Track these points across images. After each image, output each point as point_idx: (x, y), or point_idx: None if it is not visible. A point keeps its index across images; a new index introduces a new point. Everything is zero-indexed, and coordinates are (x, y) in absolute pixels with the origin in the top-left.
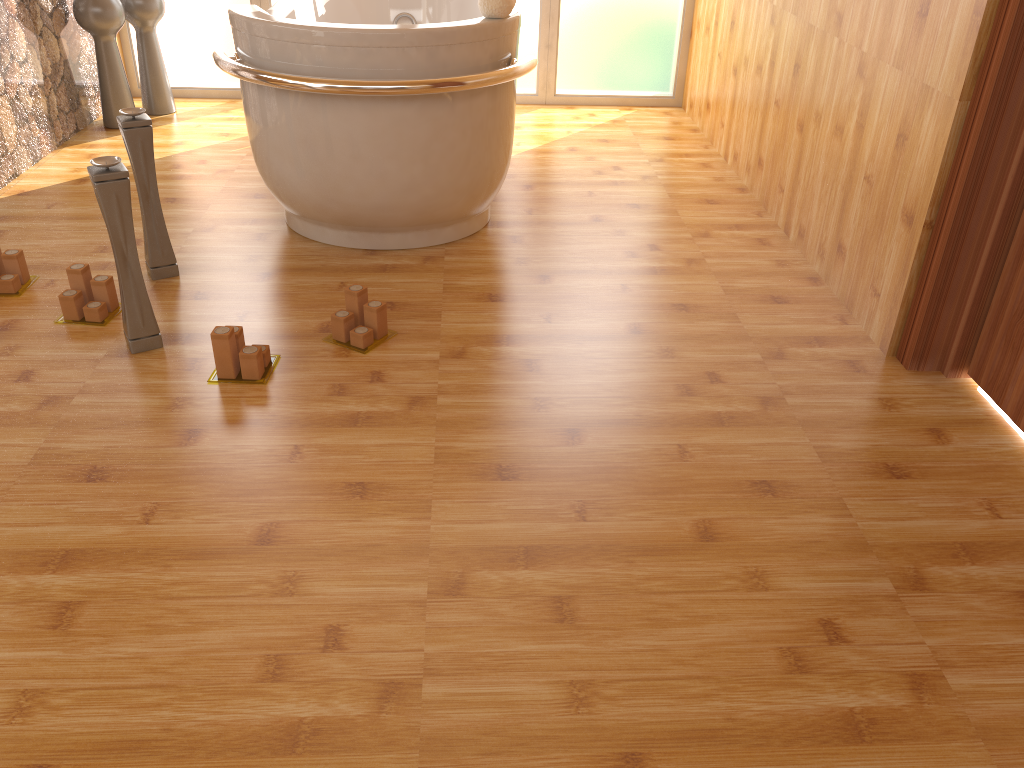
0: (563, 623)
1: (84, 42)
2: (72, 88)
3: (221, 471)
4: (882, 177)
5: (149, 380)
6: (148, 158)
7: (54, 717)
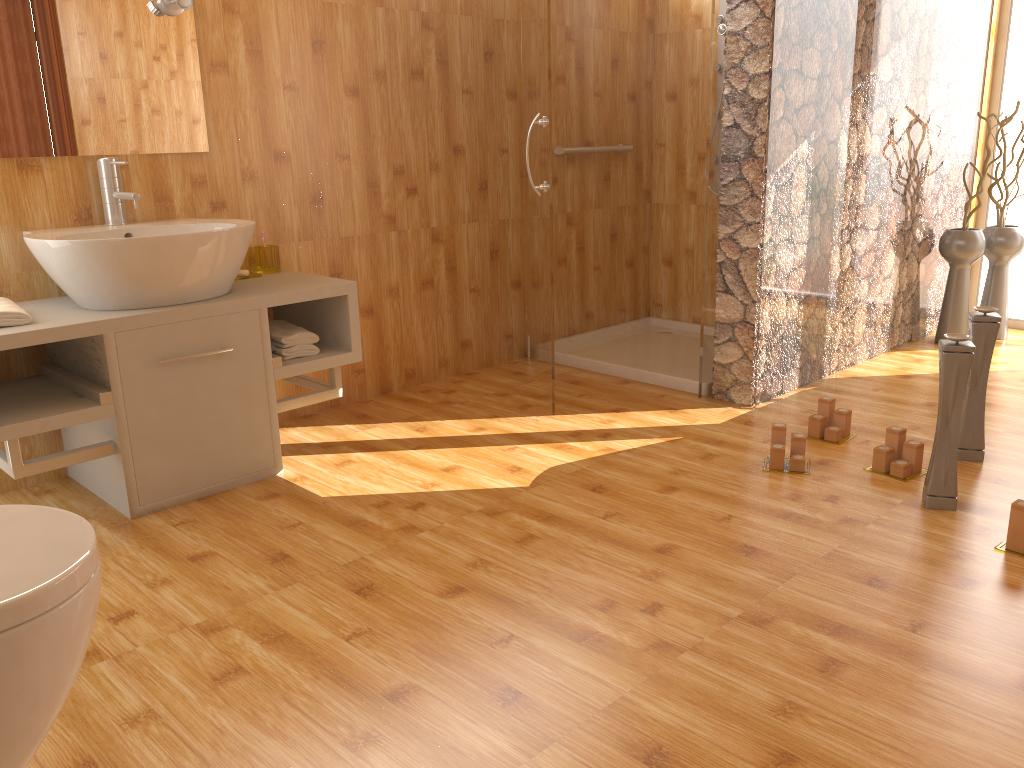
0: None
1: (939, 269)
2: (917, 304)
3: (992, 619)
4: None
5: (936, 531)
6: (987, 350)
7: (808, 729)
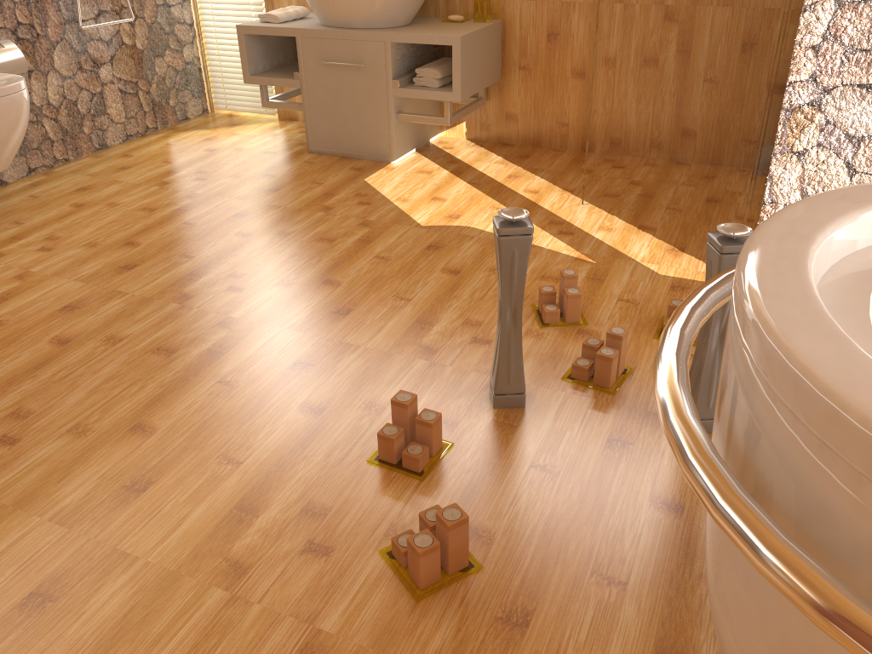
0: None
1: None
2: None
3: (245, 418)
4: None
5: (429, 396)
6: None
7: (91, 347)
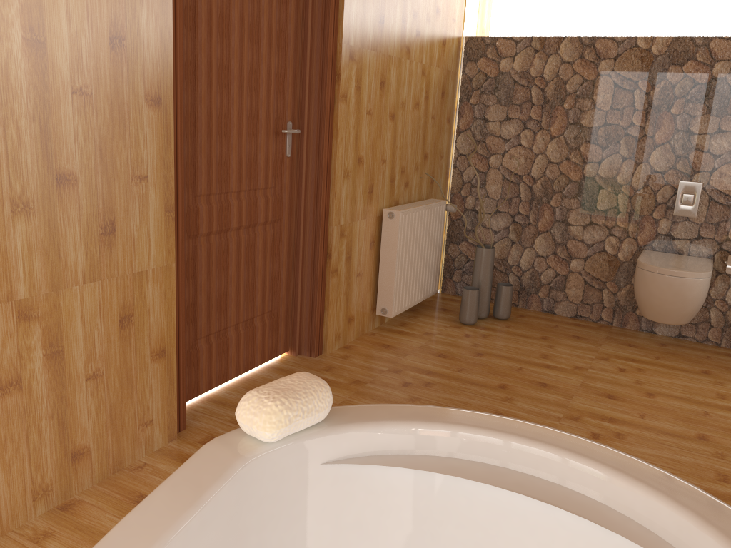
0: (500, 412)
1: None
2: None
3: None
4: (114, 358)
5: None
6: None
7: (704, 448)
